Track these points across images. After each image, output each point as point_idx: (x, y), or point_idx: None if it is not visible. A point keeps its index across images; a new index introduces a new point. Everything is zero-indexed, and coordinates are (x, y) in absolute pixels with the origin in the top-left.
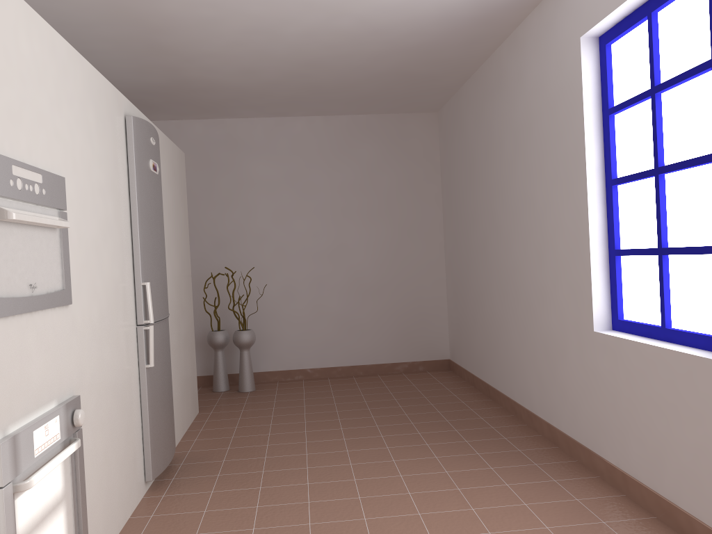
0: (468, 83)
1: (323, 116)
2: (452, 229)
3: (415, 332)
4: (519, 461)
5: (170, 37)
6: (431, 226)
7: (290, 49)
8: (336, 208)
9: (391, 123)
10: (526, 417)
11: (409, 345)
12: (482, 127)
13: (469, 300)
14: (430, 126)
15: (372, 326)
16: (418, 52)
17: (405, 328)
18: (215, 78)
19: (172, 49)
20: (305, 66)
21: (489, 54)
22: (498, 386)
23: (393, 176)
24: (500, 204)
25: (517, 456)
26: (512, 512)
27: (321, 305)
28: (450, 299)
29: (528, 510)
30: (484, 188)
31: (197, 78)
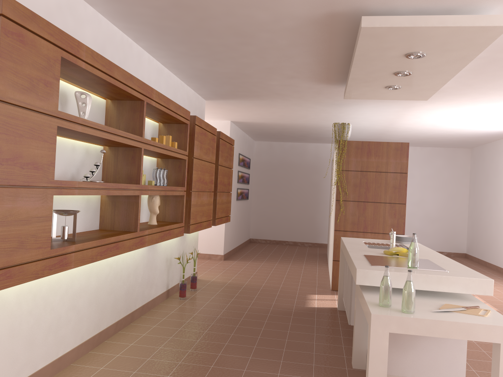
0: (489, 144)
1: (420, 147)
2: (473, 199)
3: (451, 240)
4: (499, 279)
5: (390, 132)
6: (463, 196)
7: (426, 135)
8: (421, 185)
9: (449, 151)
10: (502, 271)
11: (448, 245)
12: (494, 163)
13: (480, 228)
14: (467, 154)
15: (432, 235)
16: (472, 137)
17: (446, 237)
18: (391, 138)
19: (387, 134)
20: (427, 138)
21: (500, 139)
22: (491, 261)
23: (448, 173)
24: (499, 194)
25: (498, 278)
26: (497, 285)
27: (411, 224)
28: (469, 227)
29: (502, 285)
30: (492, 186)
31: (385, 138)
